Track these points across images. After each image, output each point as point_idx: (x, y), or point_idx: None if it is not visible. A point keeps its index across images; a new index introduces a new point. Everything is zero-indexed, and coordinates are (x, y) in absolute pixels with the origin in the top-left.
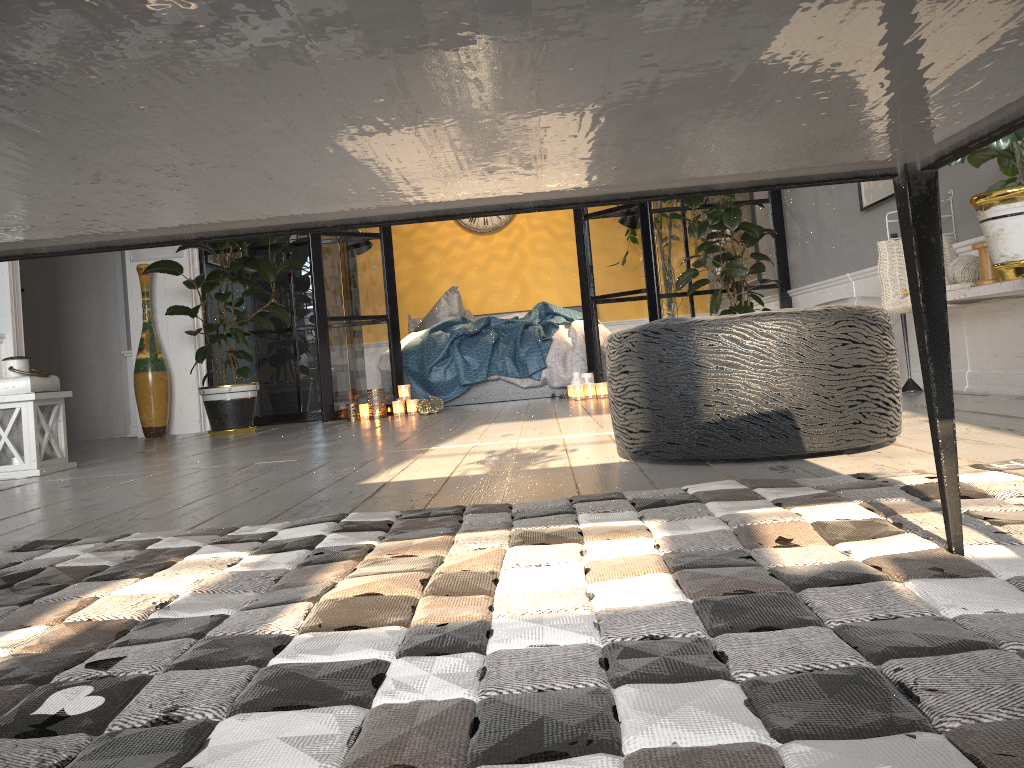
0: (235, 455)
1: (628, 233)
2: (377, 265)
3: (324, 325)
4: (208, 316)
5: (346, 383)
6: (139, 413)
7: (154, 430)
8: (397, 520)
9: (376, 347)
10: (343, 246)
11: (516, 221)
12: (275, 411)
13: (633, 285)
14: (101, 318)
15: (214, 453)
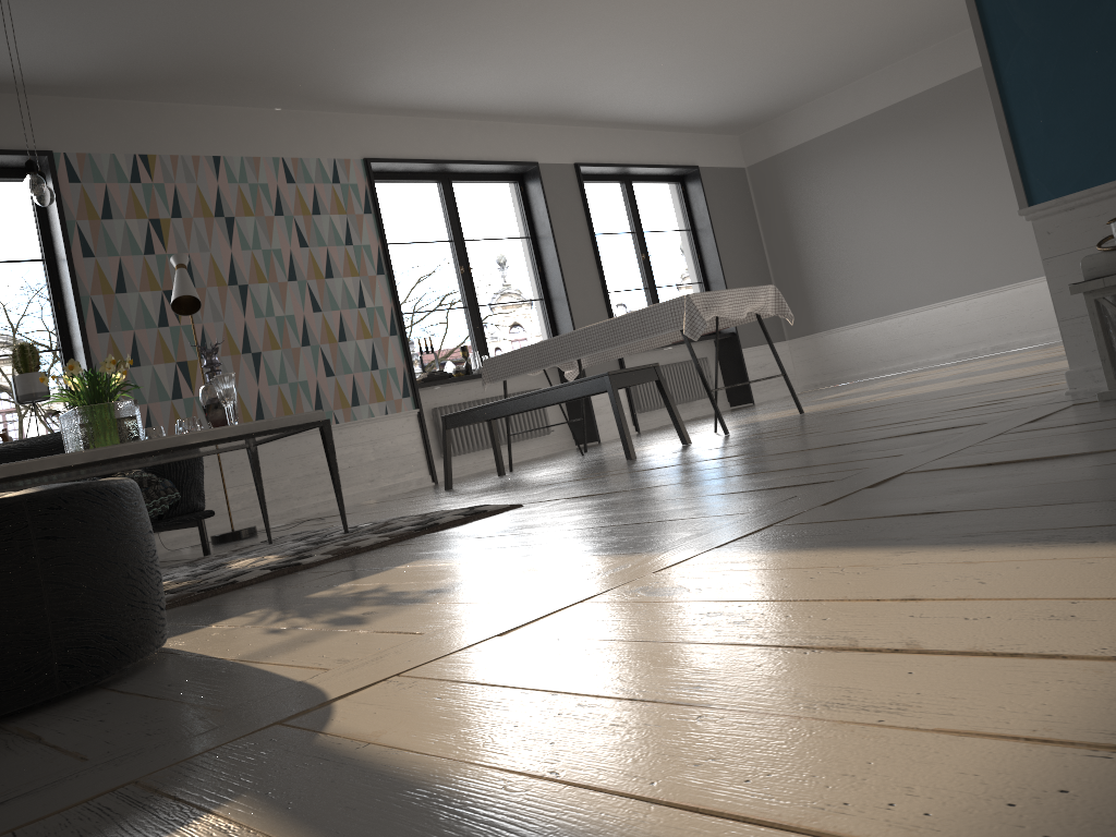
0: (1086, 437)
1: None
2: None
3: None
4: None
5: None
6: None
7: None
8: (222, 581)
9: None
10: None
11: None
12: None
13: None
14: None
15: None
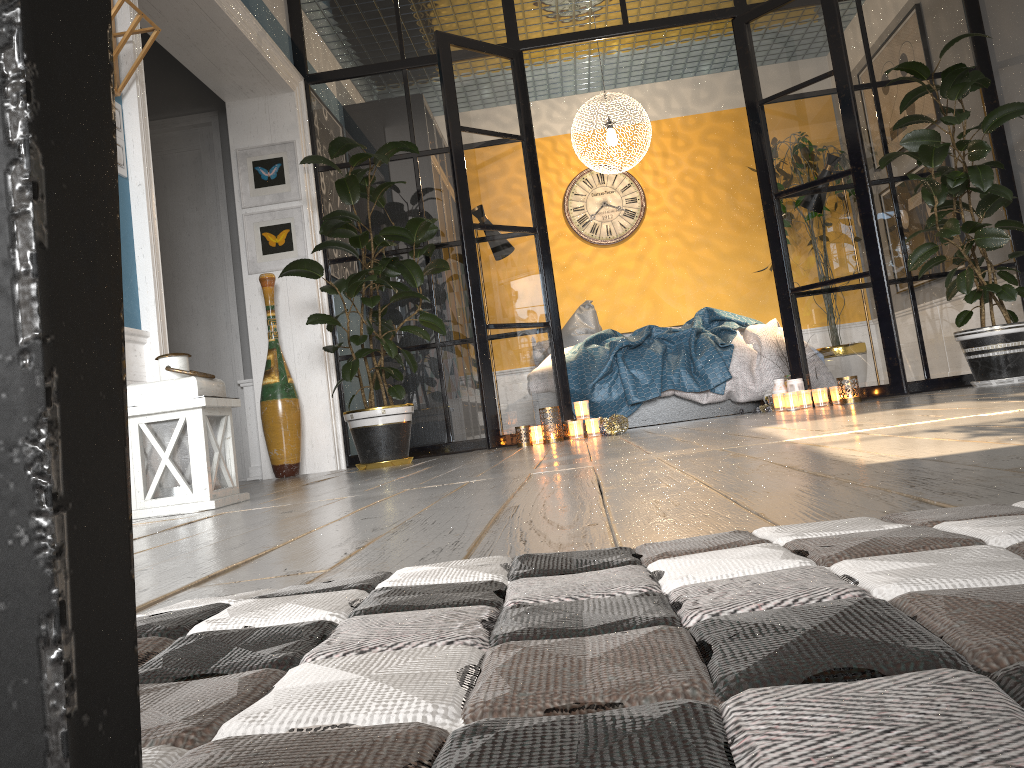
0: (464, 473)
1: (838, 208)
2: (534, 264)
3: (483, 334)
4: (337, 334)
5: (510, 402)
6: (268, 449)
7: (287, 468)
8: None
9: (539, 360)
10: (497, 242)
11: (642, 230)
12: (420, 442)
13: (849, 269)
14: (211, 345)
15: (422, 475)
